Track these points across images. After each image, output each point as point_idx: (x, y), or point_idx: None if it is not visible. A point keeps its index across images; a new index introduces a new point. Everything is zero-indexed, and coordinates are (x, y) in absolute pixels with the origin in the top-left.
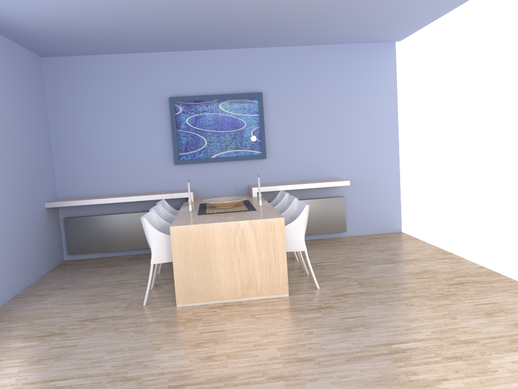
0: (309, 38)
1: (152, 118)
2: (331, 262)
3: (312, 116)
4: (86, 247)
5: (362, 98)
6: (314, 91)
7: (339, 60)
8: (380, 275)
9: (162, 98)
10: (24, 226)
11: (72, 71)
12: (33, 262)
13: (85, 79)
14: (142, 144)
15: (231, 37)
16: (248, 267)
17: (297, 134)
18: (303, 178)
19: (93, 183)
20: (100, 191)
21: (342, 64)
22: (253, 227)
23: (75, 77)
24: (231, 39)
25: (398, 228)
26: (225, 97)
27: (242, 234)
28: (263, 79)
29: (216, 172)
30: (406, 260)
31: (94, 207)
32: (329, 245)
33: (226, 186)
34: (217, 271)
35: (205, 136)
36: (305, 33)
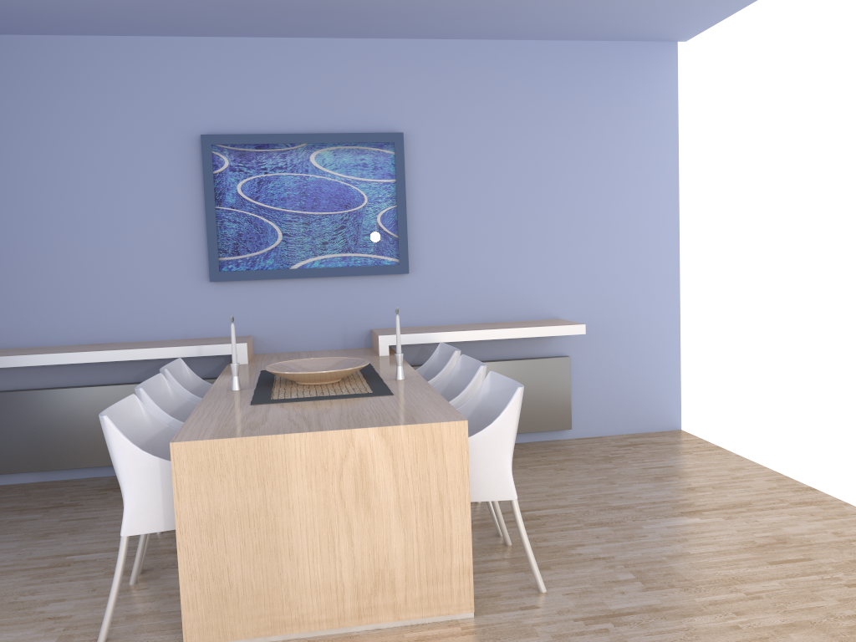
0: (507, 20)
1: (161, 179)
2: (556, 509)
3: (506, 188)
4: (4, 461)
5: (610, 153)
6: (512, 137)
7: (564, 73)
8: (680, 552)
9: (186, 136)
10: None
11: None
12: None
13: (12, 88)
14: (140, 236)
15: (341, 5)
16: (374, 546)
17: (474, 225)
18: (485, 316)
19: (24, 318)
20: (40, 337)
21: (570, 82)
22: (390, 445)
23: None
24: (341, 11)
25: (675, 422)
26: (325, 140)
27: (361, 463)
28: (405, 105)
29: (300, 301)
30: (722, 506)
31: (26, 371)
32: (540, 462)
33: (323, 330)
34: (293, 557)
35: (279, 222)
36: (502, 3)
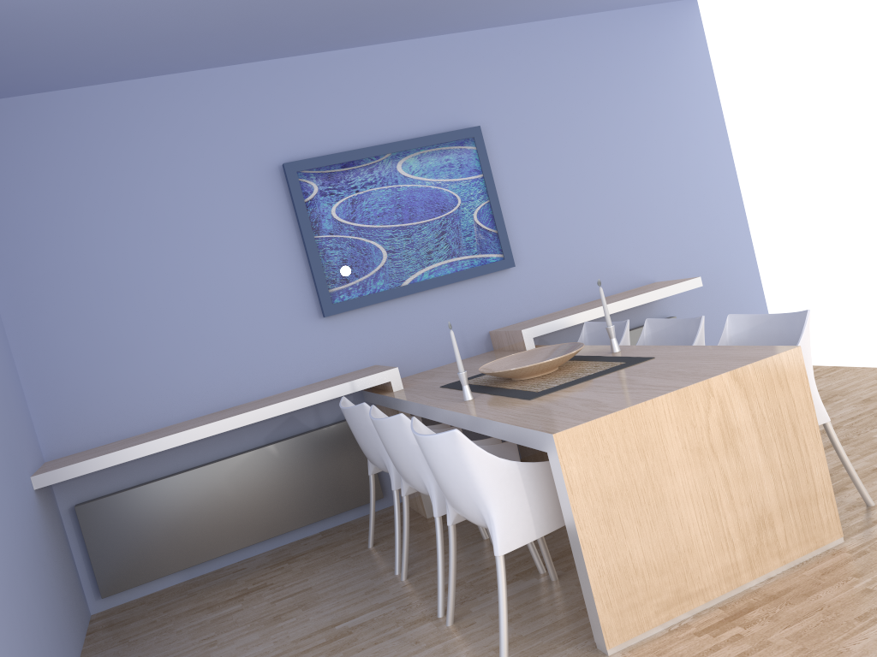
0: None
1: (249, 219)
2: None
3: (581, 164)
4: (146, 567)
5: (663, 113)
6: (576, 113)
7: (608, 43)
8: None
9: (265, 168)
10: (14, 551)
11: (28, 134)
12: (53, 646)
13: (67, 149)
14: (239, 284)
15: None
16: (750, 493)
17: (560, 206)
18: (590, 294)
19: (133, 402)
20: (154, 418)
21: (615, 51)
22: (742, 387)
23: (39, 146)
24: (420, 6)
25: None
26: (407, 146)
27: (722, 412)
28: (473, 99)
29: (415, 318)
30: None
31: (146, 461)
32: None
33: (443, 343)
34: (685, 525)
35: (381, 240)
36: None
